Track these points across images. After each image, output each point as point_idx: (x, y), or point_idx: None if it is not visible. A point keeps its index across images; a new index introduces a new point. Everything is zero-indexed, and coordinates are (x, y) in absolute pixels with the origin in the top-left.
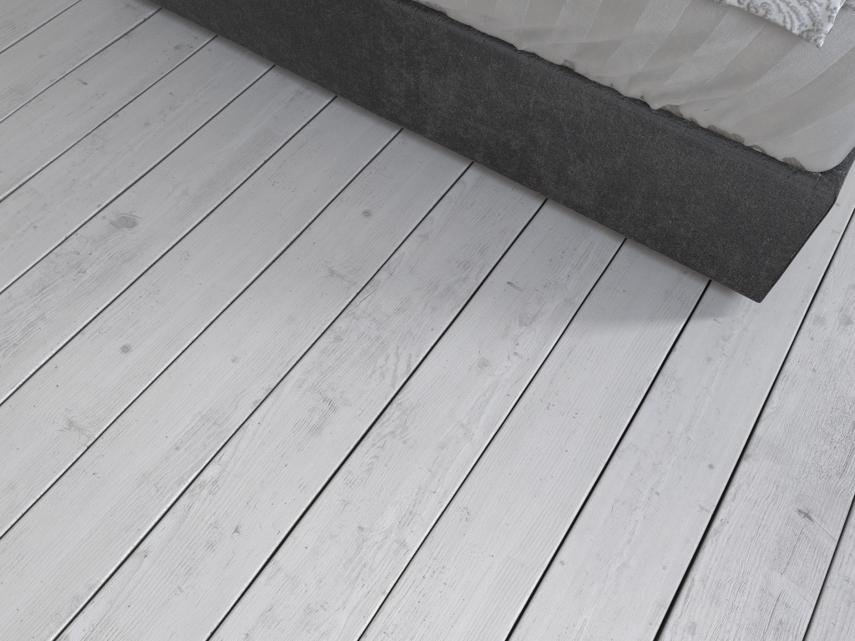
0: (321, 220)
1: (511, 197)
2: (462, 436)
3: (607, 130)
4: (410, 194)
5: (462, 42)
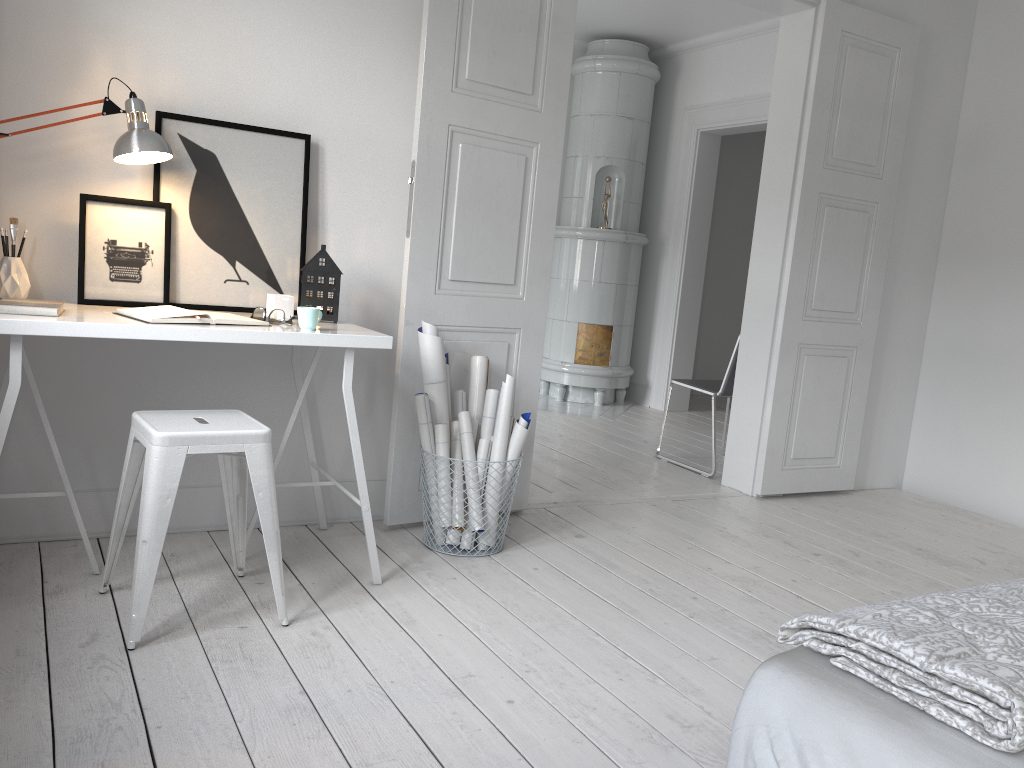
0: None
1: None
2: (632, 759)
3: None
4: None
5: None
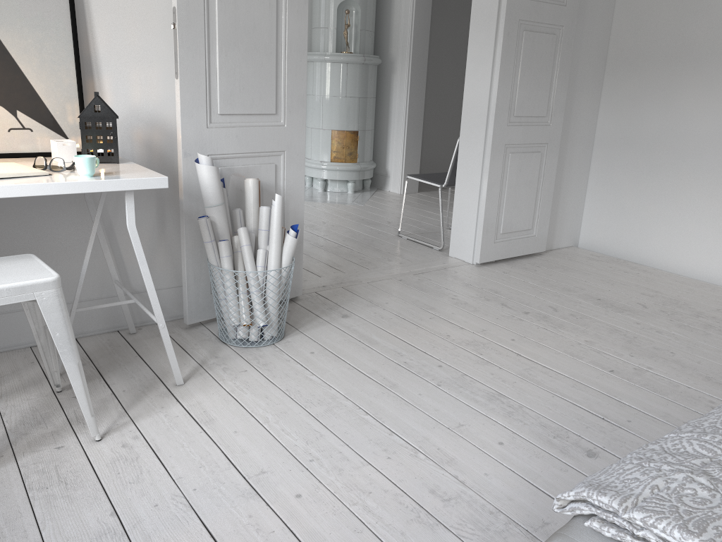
0: None
1: None
2: None
3: None
4: None
5: None
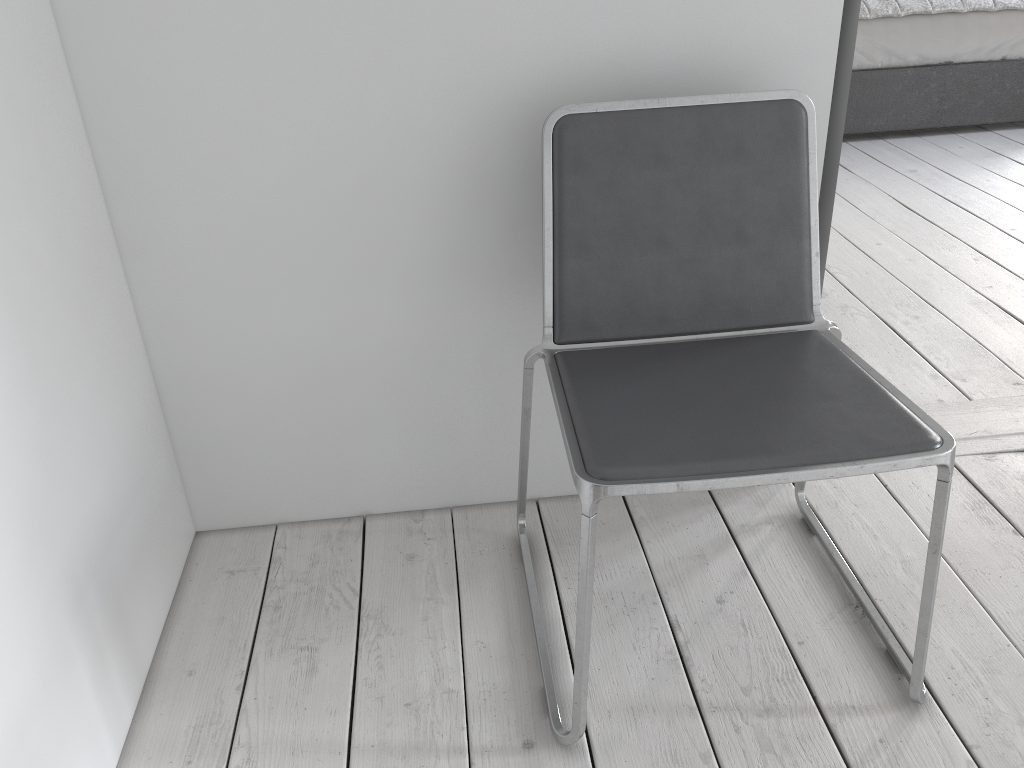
0: (954, 152)
1: (981, 133)
2: None
3: (1022, 74)
4: (959, 141)
5: (963, 68)
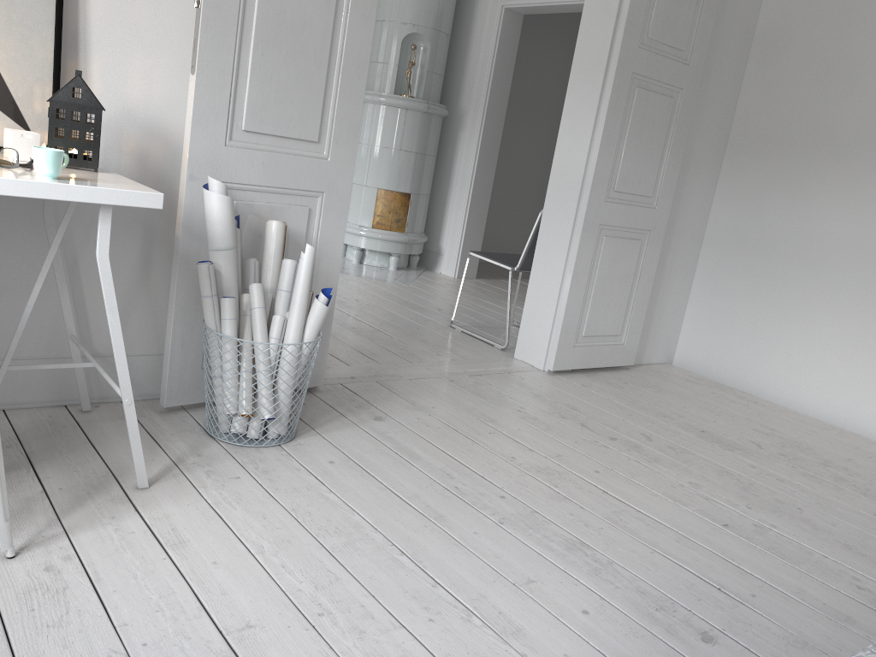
0: None
1: None
2: None
3: None
4: None
5: None
